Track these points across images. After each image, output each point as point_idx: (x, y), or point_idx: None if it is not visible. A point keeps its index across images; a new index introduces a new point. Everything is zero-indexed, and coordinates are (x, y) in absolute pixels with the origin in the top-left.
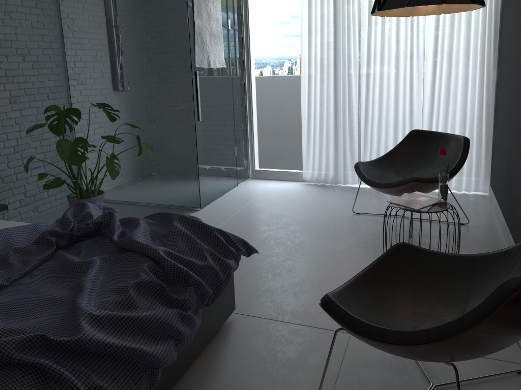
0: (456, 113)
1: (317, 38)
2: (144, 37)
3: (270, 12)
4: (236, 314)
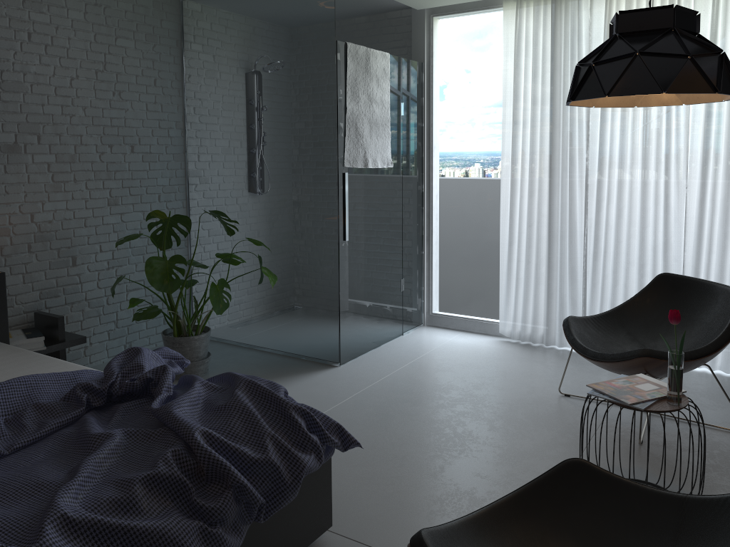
0: None
1: (526, 130)
2: (281, 126)
3: (462, 93)
4: (333, 534)
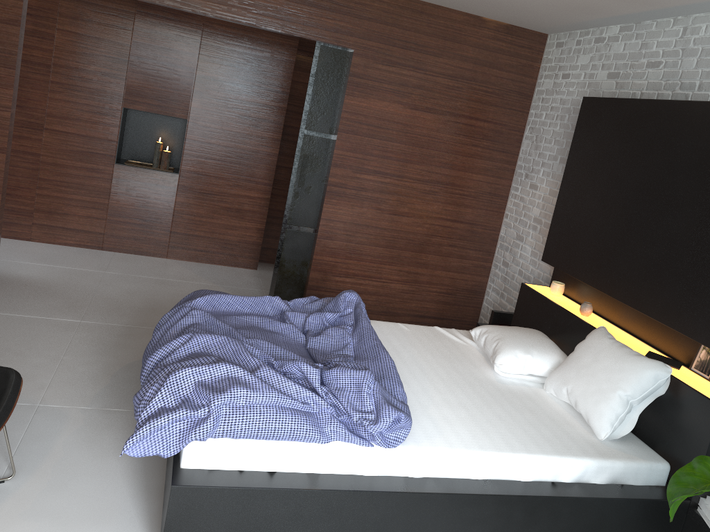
0: None
1: None
2: None
3: None
4: None
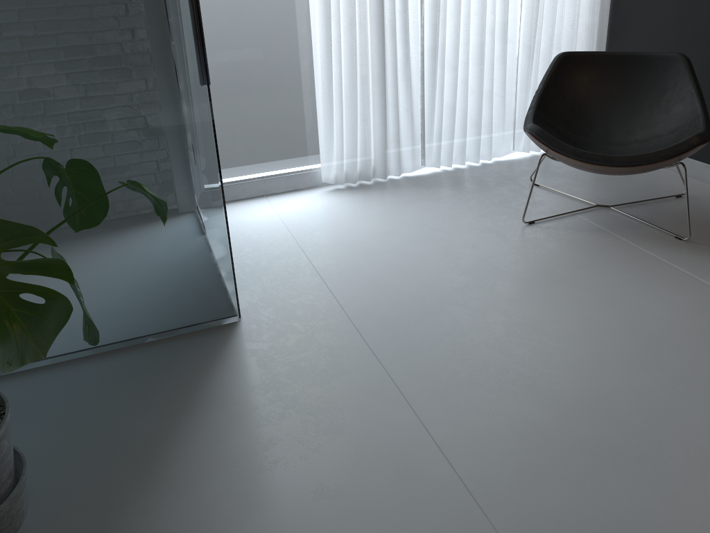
0: (564, 21)
1: None
2: None
3: None
4: None
